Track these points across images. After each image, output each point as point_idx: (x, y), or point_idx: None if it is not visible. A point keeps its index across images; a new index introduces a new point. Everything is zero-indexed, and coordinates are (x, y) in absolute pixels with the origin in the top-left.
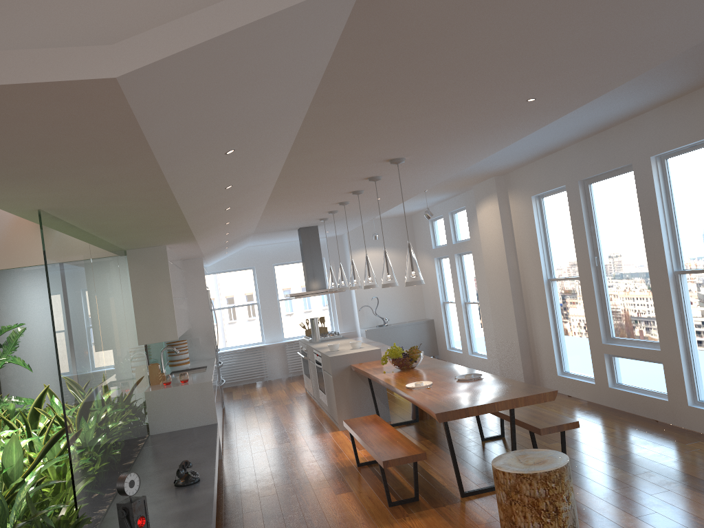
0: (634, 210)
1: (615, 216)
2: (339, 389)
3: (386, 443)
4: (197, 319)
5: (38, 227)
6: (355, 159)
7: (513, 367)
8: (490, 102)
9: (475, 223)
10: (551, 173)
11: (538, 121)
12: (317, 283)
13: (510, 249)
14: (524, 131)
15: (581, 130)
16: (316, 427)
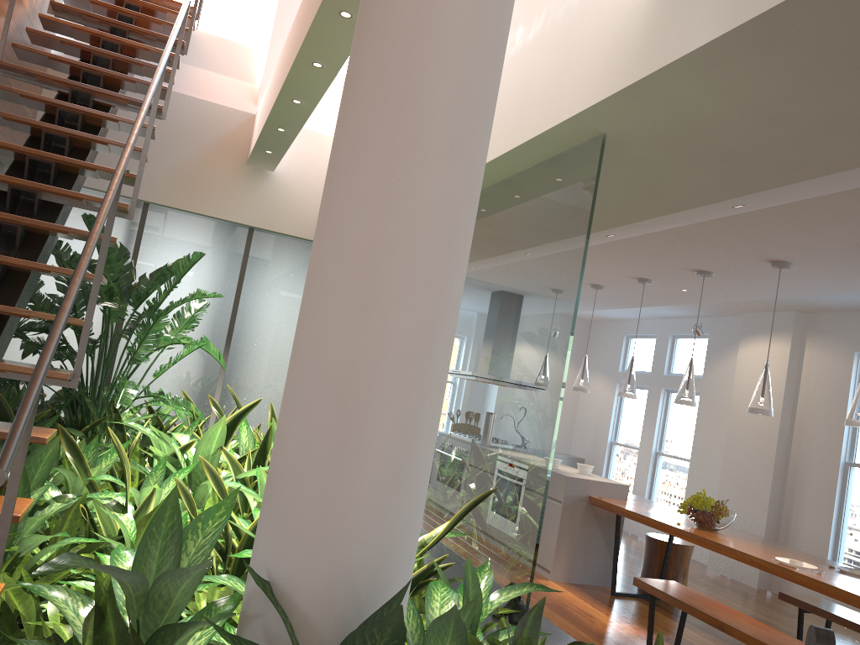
0: None
1: None
2: (565, 524)
3: (774, 638)
4: None
5: (243, 168)
6: None
7: None
8: None
9: (721, 359)
10: None
11: None
12: None
13: (787, 408)
14: None
15: None
16: None
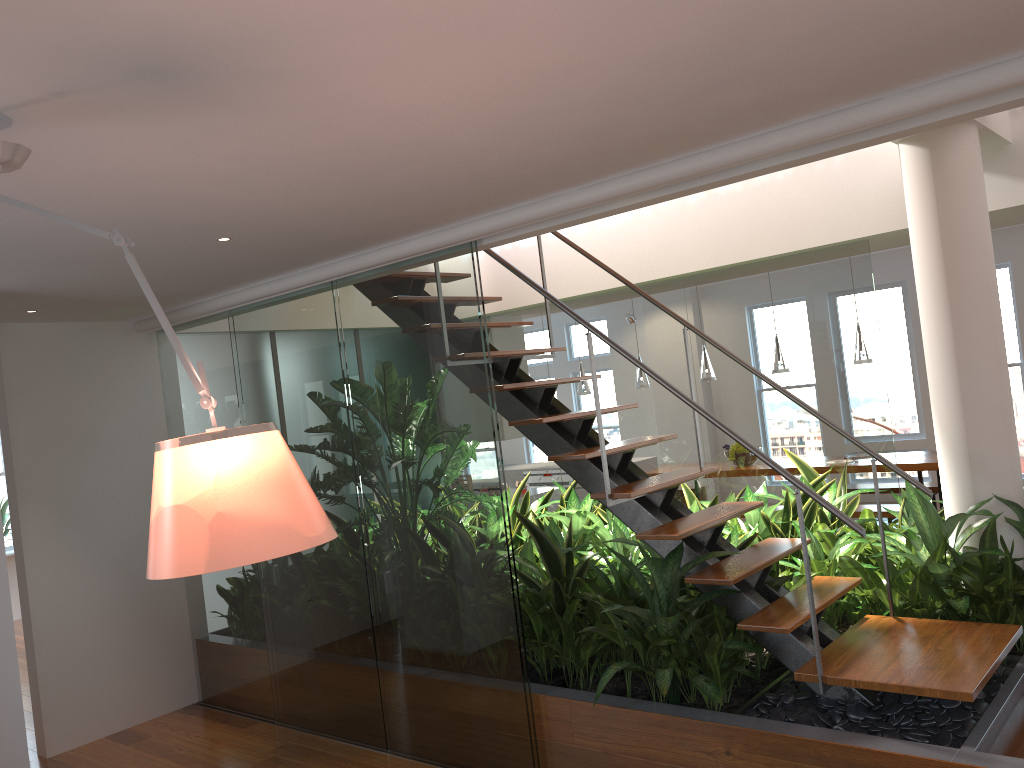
0: (897, 321)
1: None
2: None
3: None
4: None
5: None
6: None
7: None
8: None
9: None
10: None
11: None
12: None
13: None
14: None
15: None
16: None
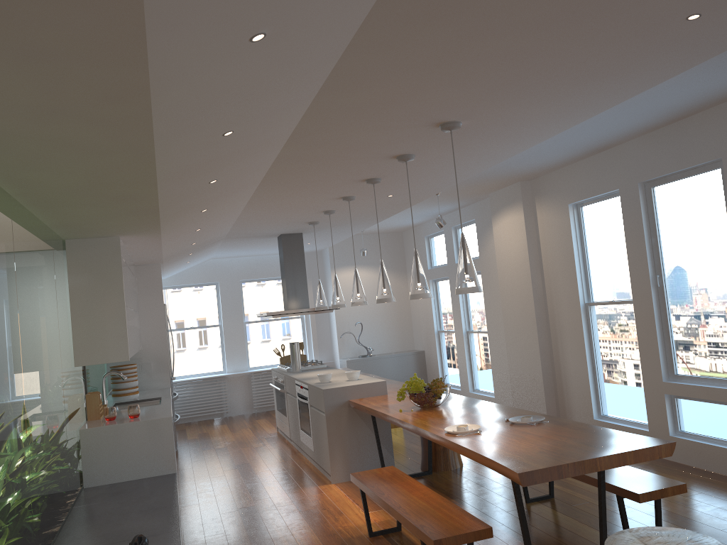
0: (719, 217)
1: (689, 225)
2: (333, 431)
3: (426, 510)
4: (150, 339)
5: None
6: (401, 115)
7: (533, 408)
8: (641, 13)
9: (487, 238)
10: (598, 175)
11: (662, 70)
12: (299, 301)
13: (535, 268)
14: (631, 90)
15: (659, 116)
16: (300, 479)
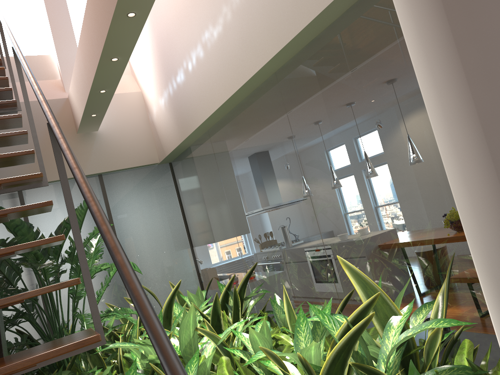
0: None
1: None
2: None
3: None
4: None
5: (76, 136)
6: None
7: None
8: None
9: None
10: None
11: None
12: None
13: None
14: None
15: None
16: None
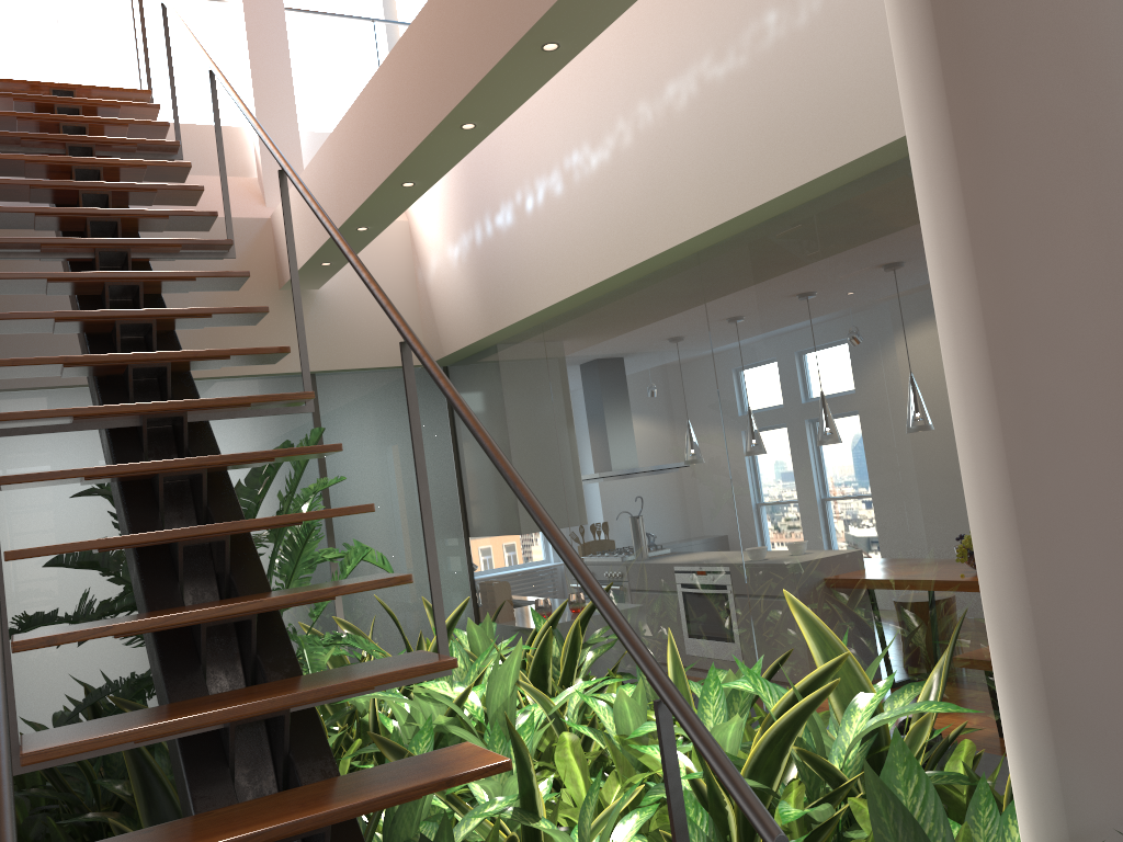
0: None
1: None
2: None
3: None
4: None
5: (278, 295)
6: None
7: None
8: None
9: None
10: None
11: None
12: None
13: None
14: None
15: None
16: None
